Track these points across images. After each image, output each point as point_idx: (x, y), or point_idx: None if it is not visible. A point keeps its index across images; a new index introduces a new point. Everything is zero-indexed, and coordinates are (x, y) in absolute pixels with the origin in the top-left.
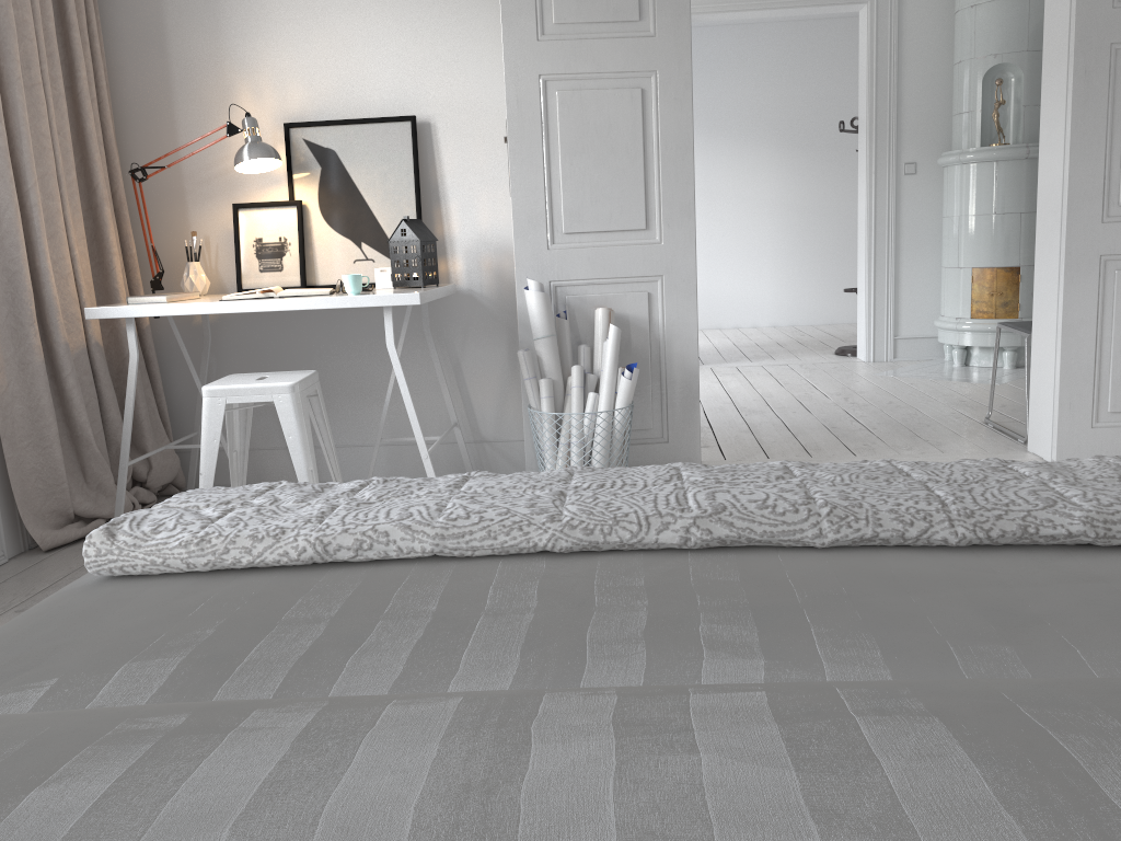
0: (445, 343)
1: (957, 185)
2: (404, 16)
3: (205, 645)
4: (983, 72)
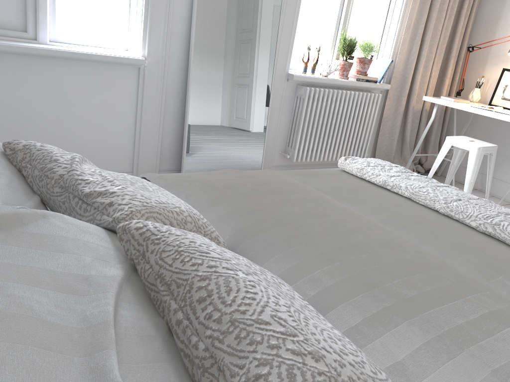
0: None
1: None
2: None
3: (337, 188)
4: None
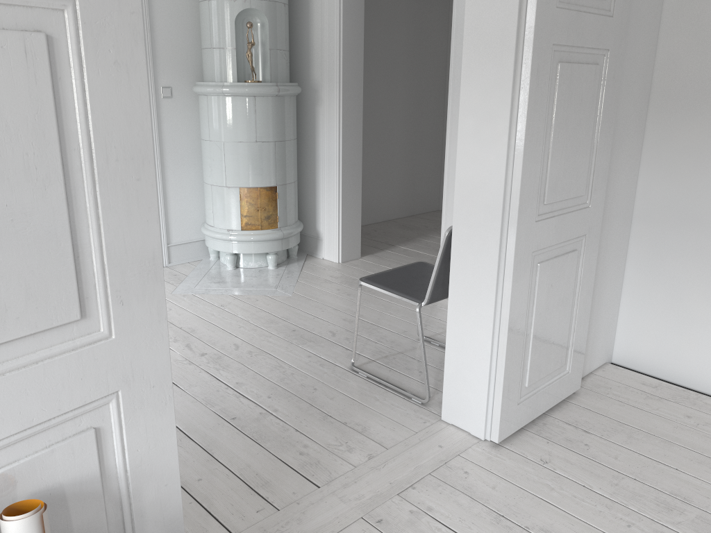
0: None
1: (220, 114)
2: None
3: None
4: (235, 14)
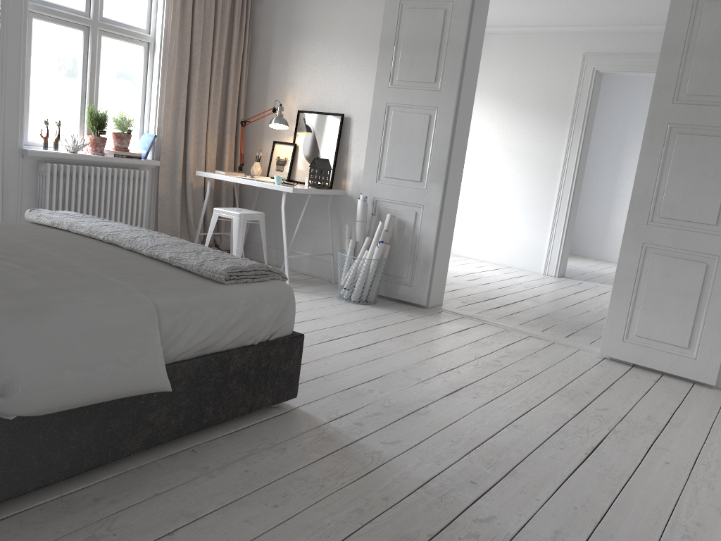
0: (338, 217)
1: None
2: (350, 70)
3: (1, 228)
4: None
